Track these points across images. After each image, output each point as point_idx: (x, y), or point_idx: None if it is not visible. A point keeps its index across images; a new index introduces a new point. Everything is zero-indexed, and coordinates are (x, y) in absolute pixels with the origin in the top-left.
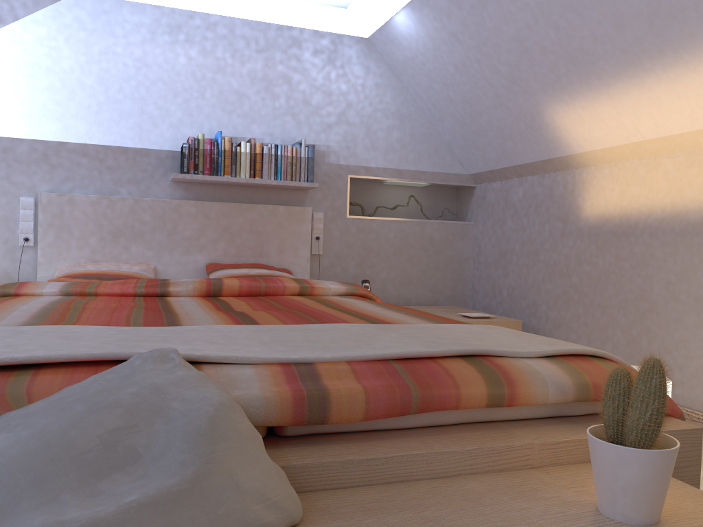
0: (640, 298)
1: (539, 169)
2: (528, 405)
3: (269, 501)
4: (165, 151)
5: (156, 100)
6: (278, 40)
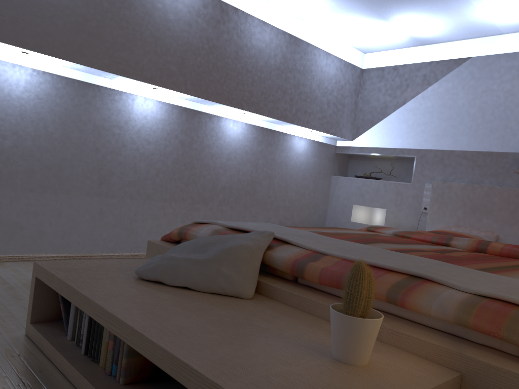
0: None
1: None
2: (427, 316)
3: (228, 280)
4: None
5: (517, 117)
6: None
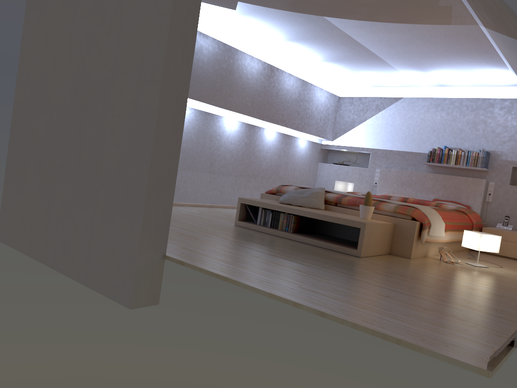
0: None
1: None
2: (384, 211)
3: (315, 203)
4: (426, 153)
5: (426, 134)
6: (482, 105)
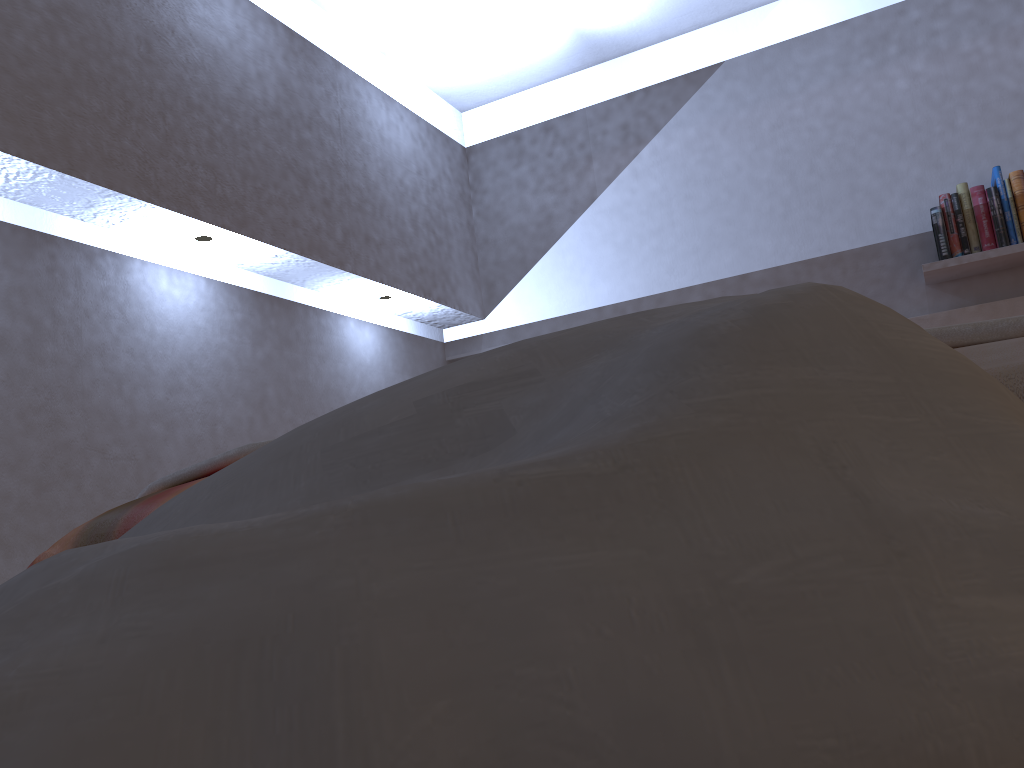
0: None
1: None
2: None
3: None
4: (905, 240)
5: (871, 164)
6: None
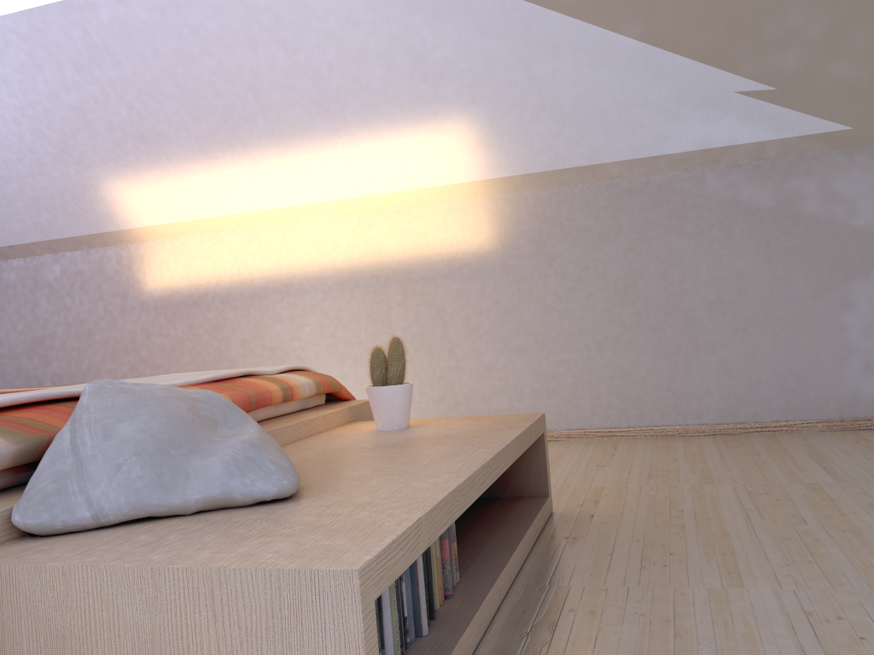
0: (220, 358)
1: (83, 244)
2: (292, 402)
3: None
4: None
5: None
6: None
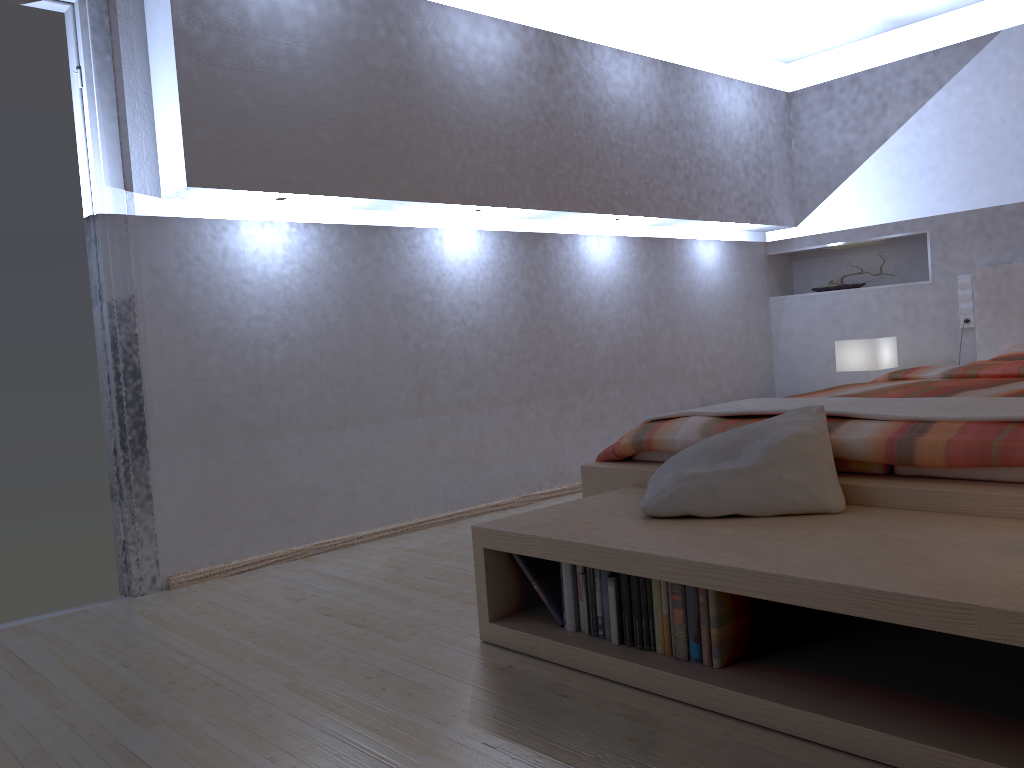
0: None
1: None
2: None
3: (801, 490)
4: None
5: None
6: None
